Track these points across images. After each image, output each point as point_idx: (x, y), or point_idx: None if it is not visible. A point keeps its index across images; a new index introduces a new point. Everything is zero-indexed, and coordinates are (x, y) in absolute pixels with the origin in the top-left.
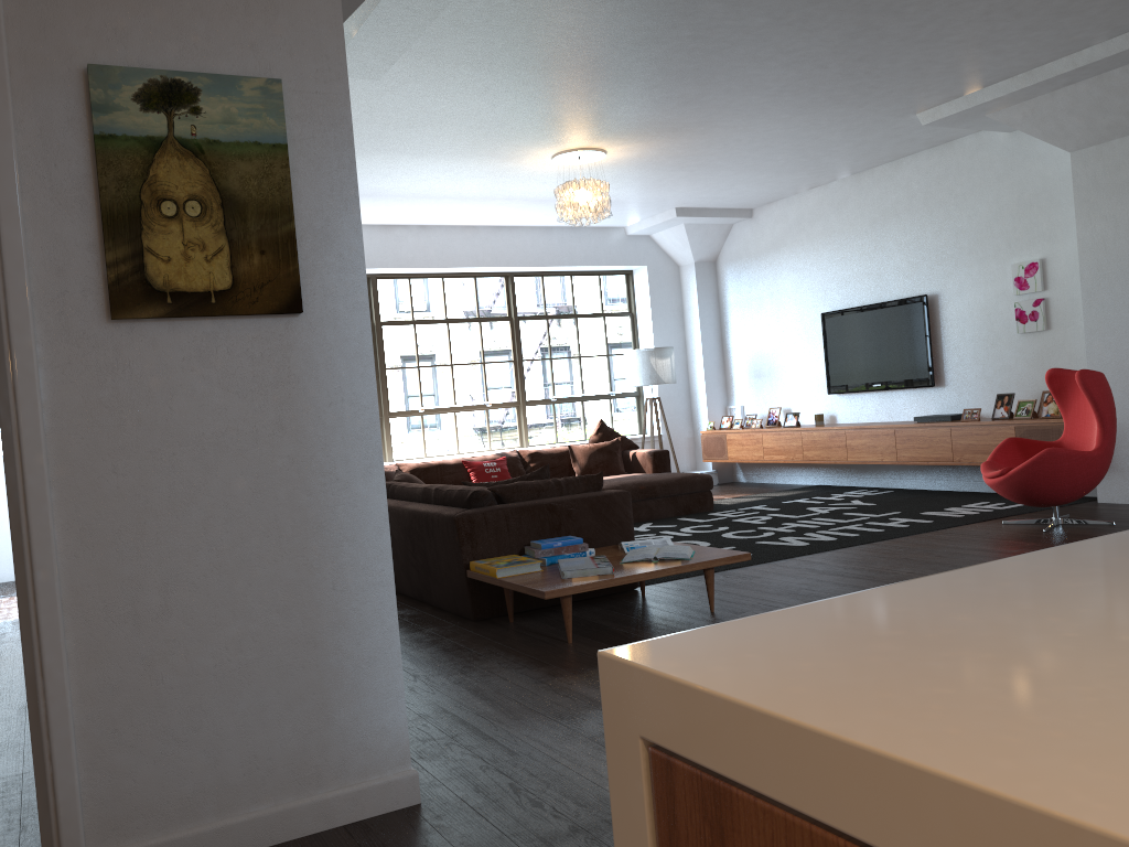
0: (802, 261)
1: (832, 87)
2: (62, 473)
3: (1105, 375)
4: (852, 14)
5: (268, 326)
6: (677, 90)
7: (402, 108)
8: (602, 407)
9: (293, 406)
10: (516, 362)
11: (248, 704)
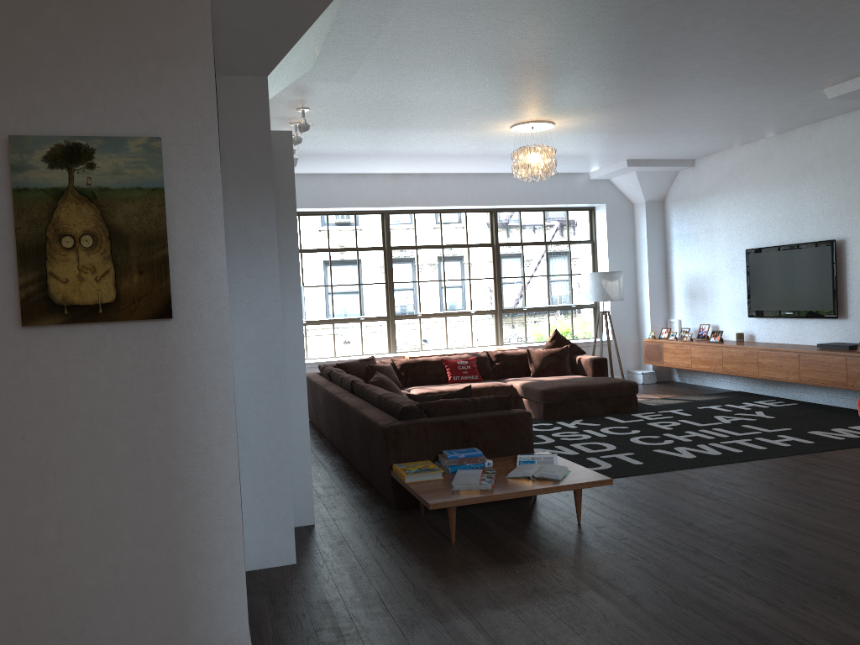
0: (732, 205)
1: (738, 72)
2: None
3: None
4: (739, 19)
5: (146, 328)
6: (599, 79)
7: (379, 98)
8: (564, 315)
9: (164, 389)
10: (495, 279)
11: (121, 614)
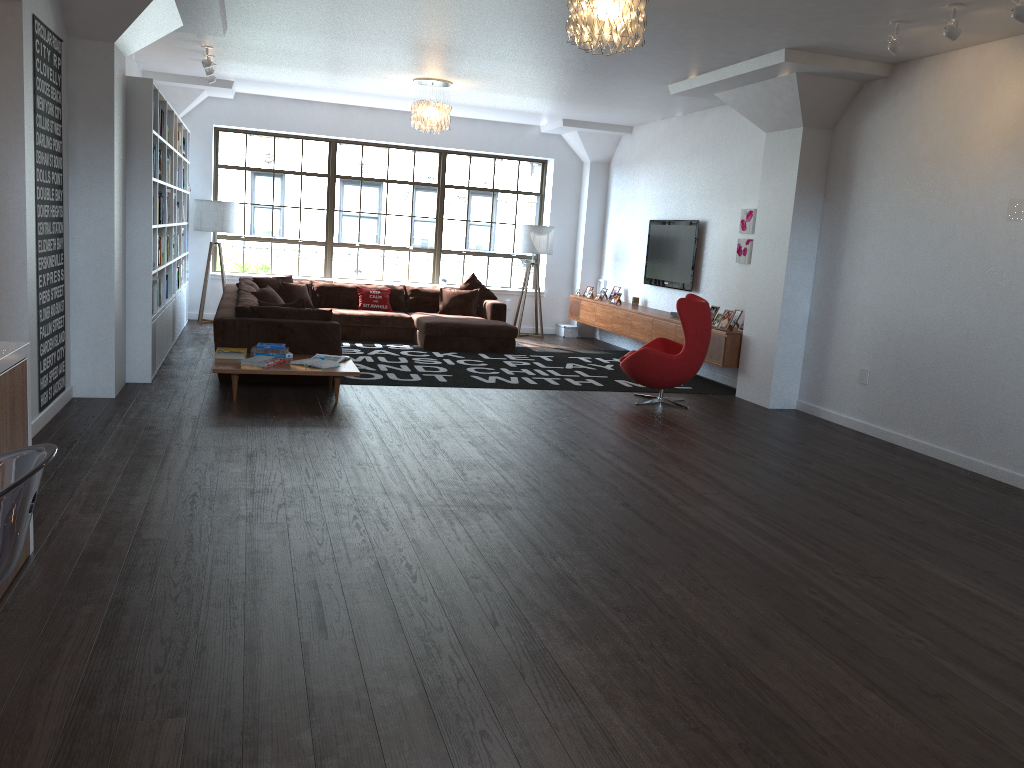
0: (649, 176)
1: (569, 65)
2: None
3: (753, 305)
4: (516, 31)
5: None
6: (451, 56)
7: (269, 47)
8: (504, 263)
9: None
10: (438, 219)
11: None
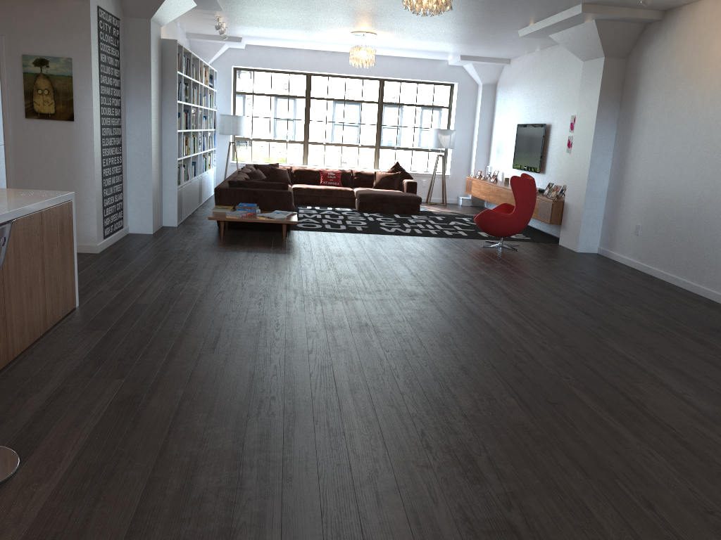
0: (519, 93)
1: (445, 19)
2: (14, 153)
3: (571, 181)
4: None
5: (65, 124)
6: (367, 17)
7: (254, 16)
8: (423, 155)
9: (71, 145)
10: (378, 125)
11: None
